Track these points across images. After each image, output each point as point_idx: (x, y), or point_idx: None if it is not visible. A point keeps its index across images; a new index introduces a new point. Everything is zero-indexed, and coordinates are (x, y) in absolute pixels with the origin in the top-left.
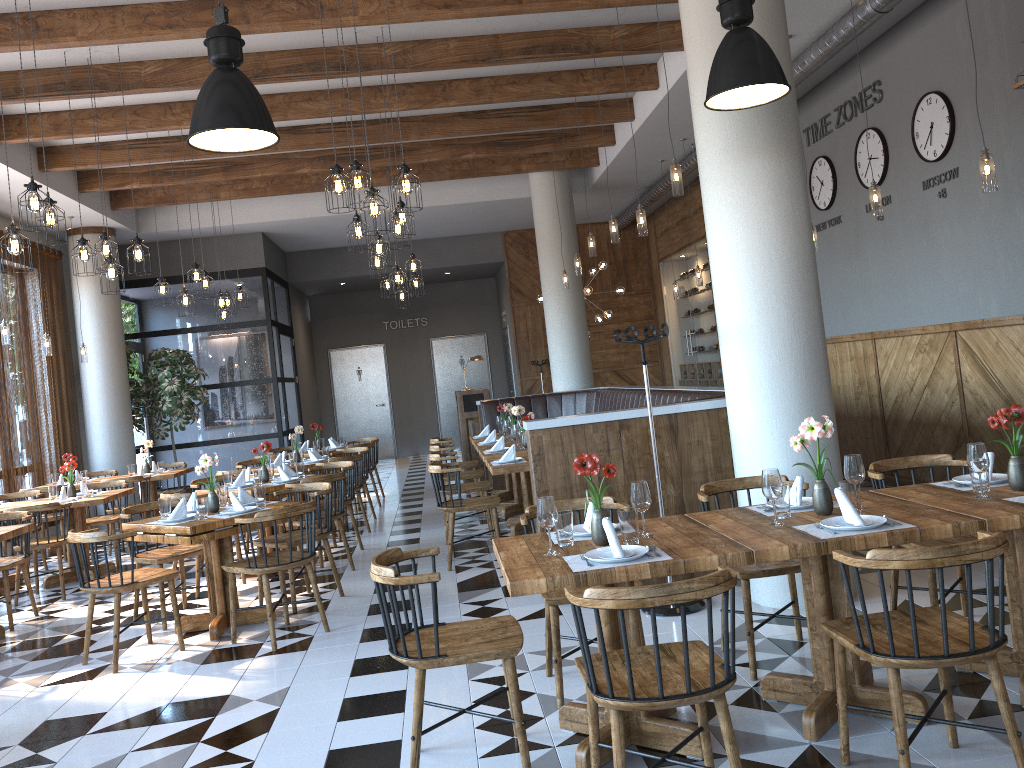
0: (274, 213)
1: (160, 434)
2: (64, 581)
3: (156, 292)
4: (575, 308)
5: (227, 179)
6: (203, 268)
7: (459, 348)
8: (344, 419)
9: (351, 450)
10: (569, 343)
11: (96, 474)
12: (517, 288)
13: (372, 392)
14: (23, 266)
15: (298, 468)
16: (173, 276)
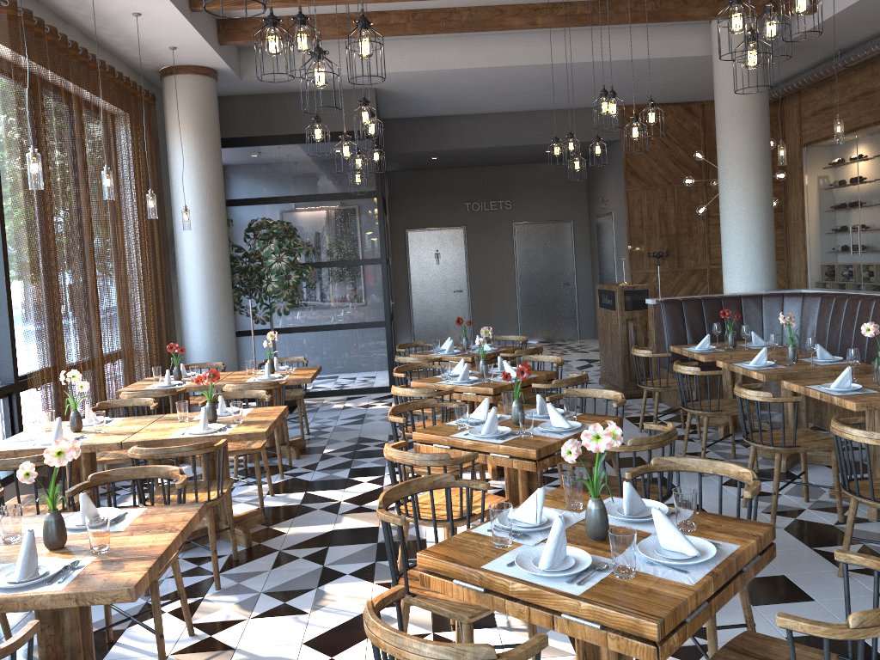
0: (399, 63)
1: (260, 318)
2: (200, 540)
3: (253, 153)
4: (765, 191)
5: (376, 1)
6: (369, 108)
7: (543, 235)
8: (419, 304)
9: (532, 358)
10: (756, 234)
11: (198, 366)
12: (633, 170)
13: (450, 277)
14: (117, 105)
15: (570, 406)
16: (272, 136)
